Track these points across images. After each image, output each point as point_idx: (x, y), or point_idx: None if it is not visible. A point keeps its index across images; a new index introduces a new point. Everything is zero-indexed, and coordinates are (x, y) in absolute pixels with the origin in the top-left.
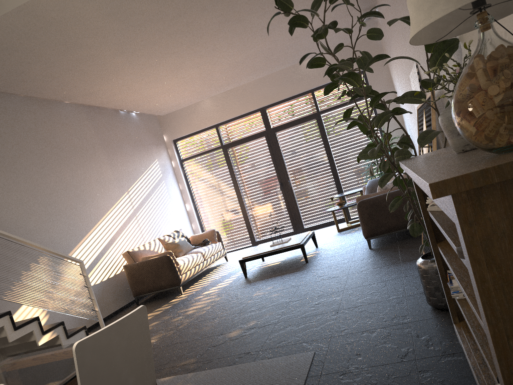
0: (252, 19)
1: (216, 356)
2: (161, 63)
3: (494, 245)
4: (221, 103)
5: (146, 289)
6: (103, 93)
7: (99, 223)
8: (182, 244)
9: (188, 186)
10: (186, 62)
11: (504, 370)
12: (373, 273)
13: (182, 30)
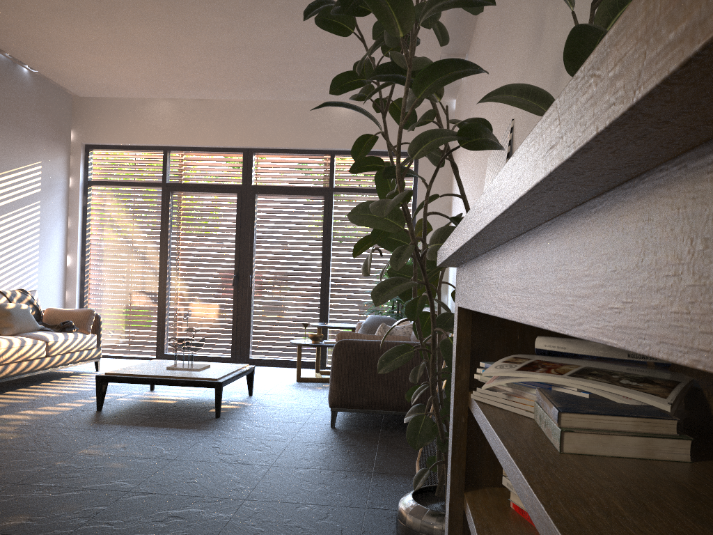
0: None
1: None
2: None
3: None
4: (186, 115)
5: None
6: None
7: None
8: (17, 315)
9: (84, 228)
10: None
11: None
12: (316, 480)
13: None
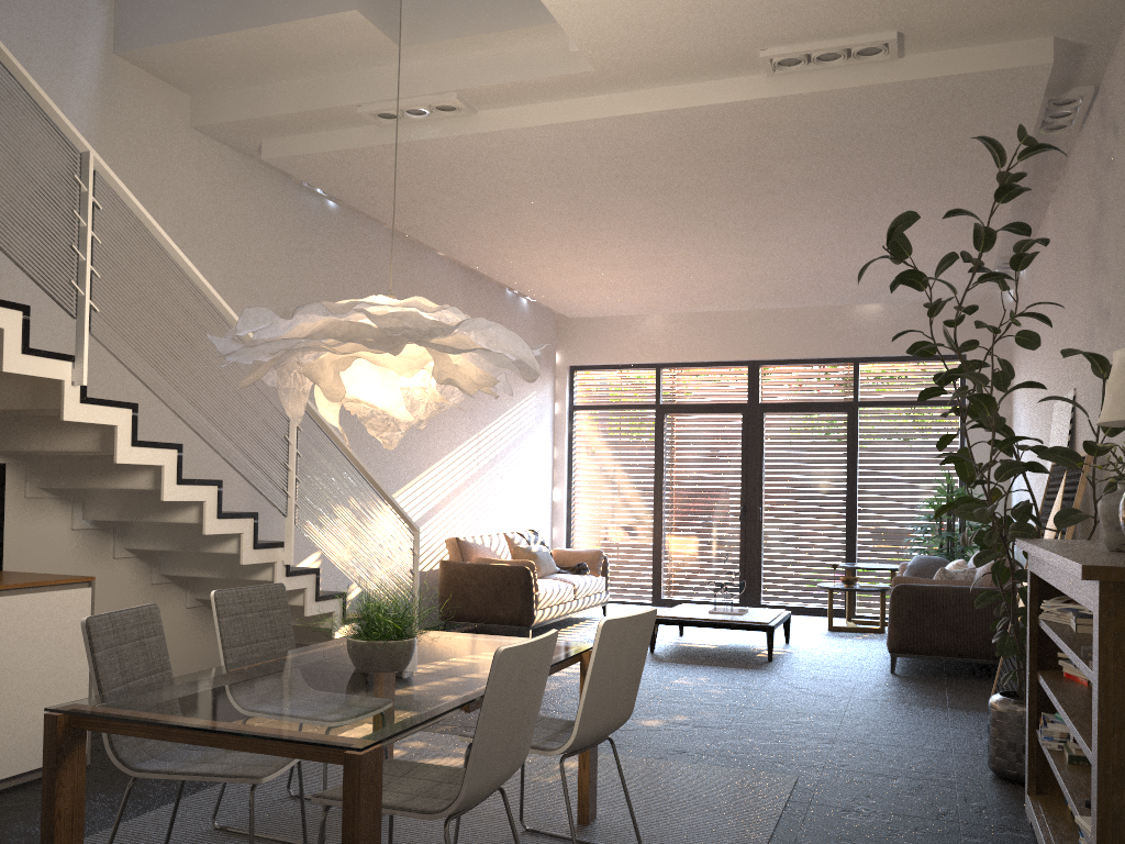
0: (812, 226)
1: (627, 742)
2: (631, 245)
3: (1124, 640)
4: (681, 328)
5: (468, 614)
6: (510, 260)
7: (425, 473)
8: (542, 557)
9: (569, 457)
10: (670, 254)
11: (1101, 761)
12: (896, 709)
13: (698, 212)
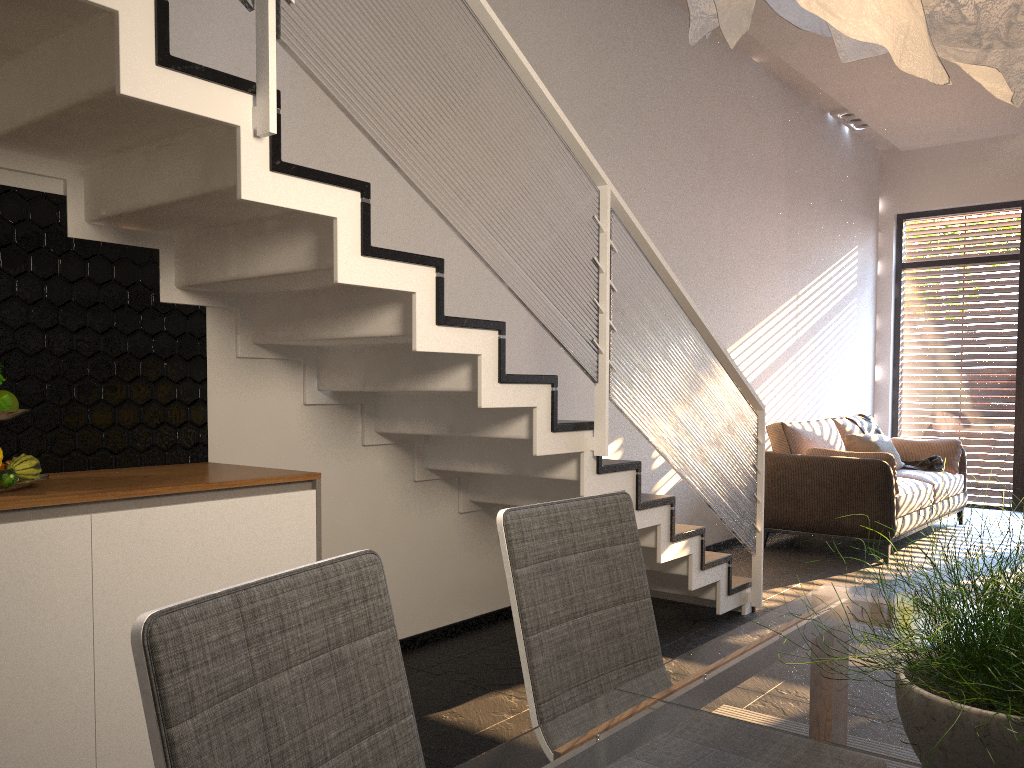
0: None
1: None
2: None
3: None
4: None
5: (800, 521)
6: None
7: (738, 343)
8: (884, 449)
9: (896, 328)
10: None
11: None
12: None
13: None
